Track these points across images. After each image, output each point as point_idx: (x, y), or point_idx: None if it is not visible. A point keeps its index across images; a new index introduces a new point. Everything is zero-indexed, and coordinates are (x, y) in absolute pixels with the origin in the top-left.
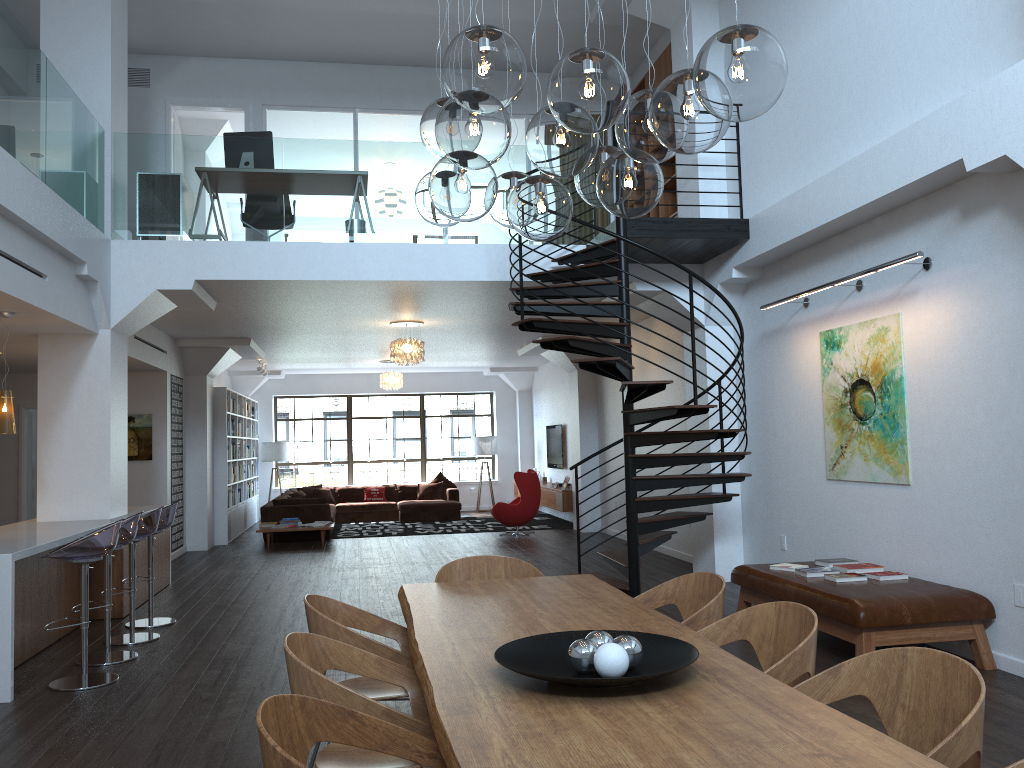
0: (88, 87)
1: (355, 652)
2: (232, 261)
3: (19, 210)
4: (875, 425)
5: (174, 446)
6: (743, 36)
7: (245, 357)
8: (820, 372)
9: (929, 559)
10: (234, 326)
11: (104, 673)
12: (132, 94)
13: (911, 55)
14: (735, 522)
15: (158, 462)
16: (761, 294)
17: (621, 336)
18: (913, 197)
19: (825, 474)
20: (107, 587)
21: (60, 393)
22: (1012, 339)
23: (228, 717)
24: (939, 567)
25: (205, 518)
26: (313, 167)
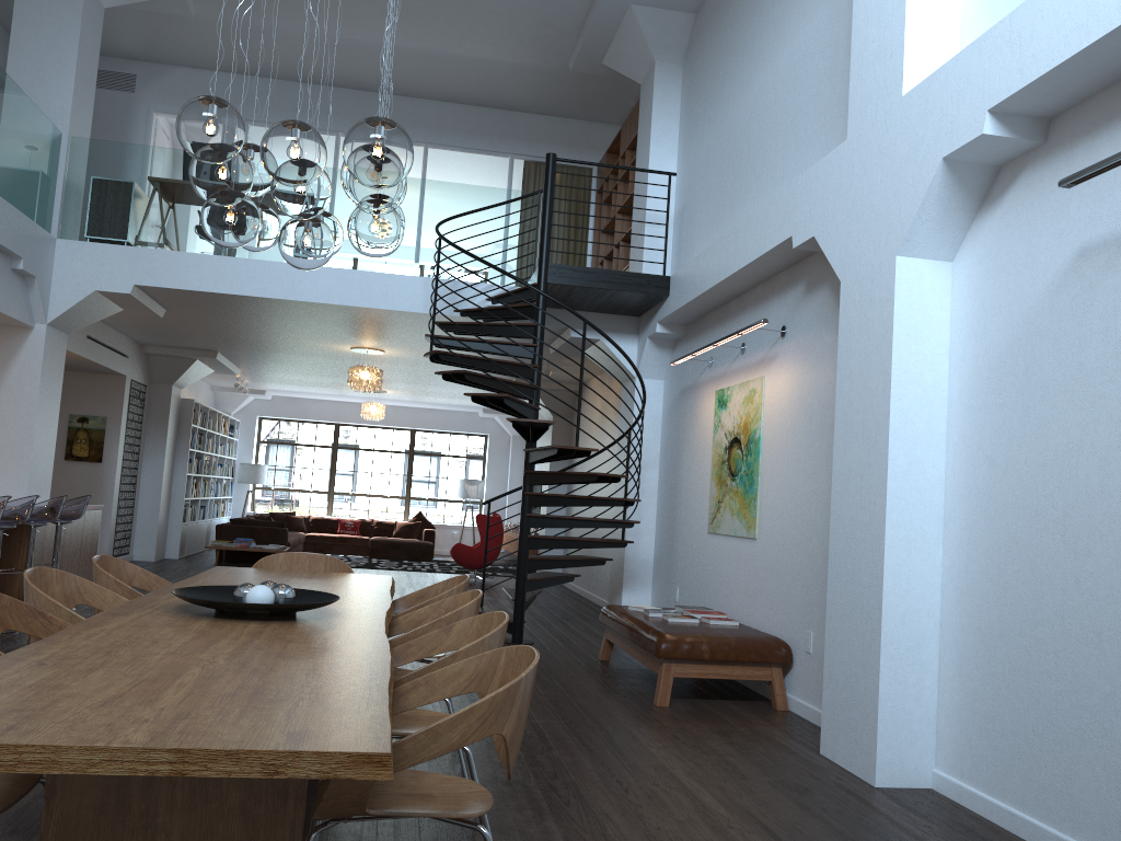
0: (51, 91)
1: (108, 594)
2: (172, 270)
3: None
4: (740, 481)
5: (128, 452)
6: (368, 126)
7: (218, 371)
8: (713, 429)
9: (761, 609)
10: (195, 337)
11: None
12: (116, 98)
13: (791, 136)
14: (646, 573)
15: (108, 466)
16: (684, 351)
17: (530, 377)
18: (777, 268)
19: (707, 528)
20: None
21: None
22: (824, 406)
23: None
24: (766, 616)
25: (155, 529)
26: None
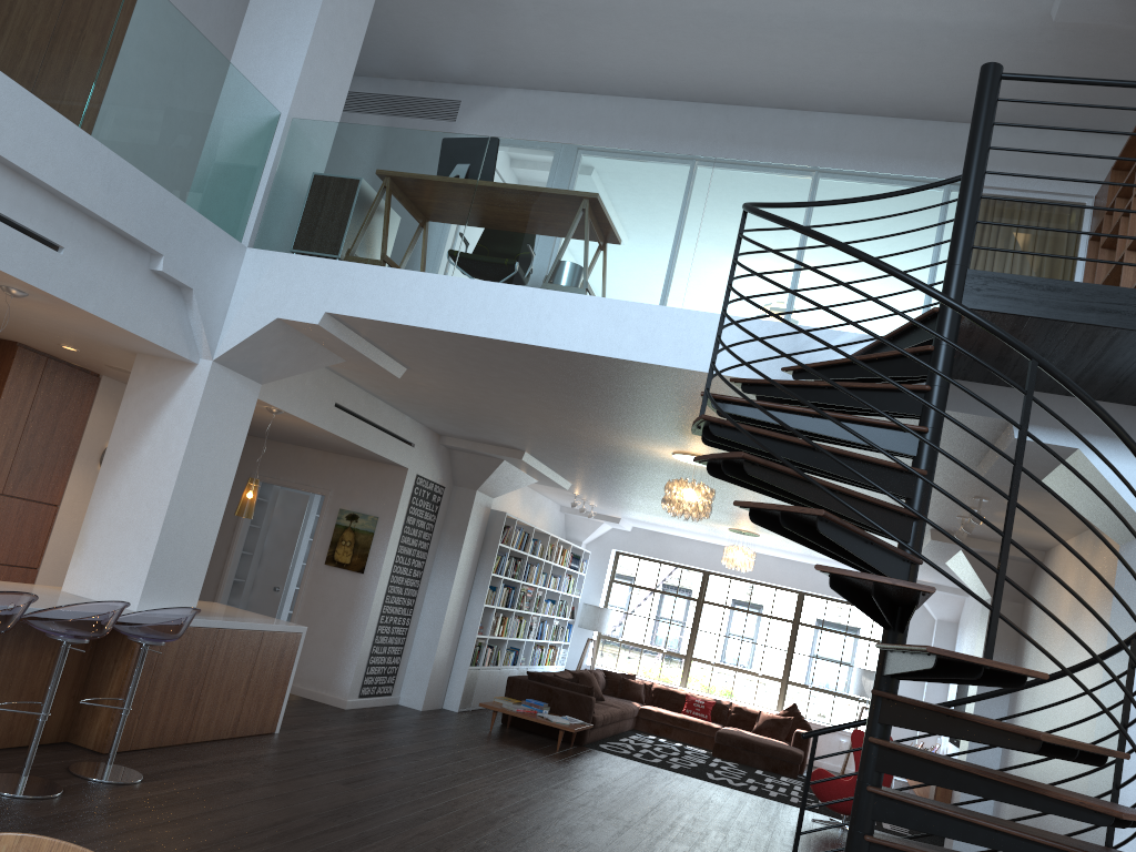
0: (280, 61)
1: None
2: (377, 294)
3: None
4: None
5: (401, 565)
6: None
7: (542, 481)
8: None
9: None
10: (479, 422)
11: None
12: (434, 128)
13: None
14: None
15: (369, 578)
16: None
17: (906, 494)
18: None
19: None
20: None
21: (136, 431)
22: None
23: None
24: None
25: (429, 669)
26: (518, 178)
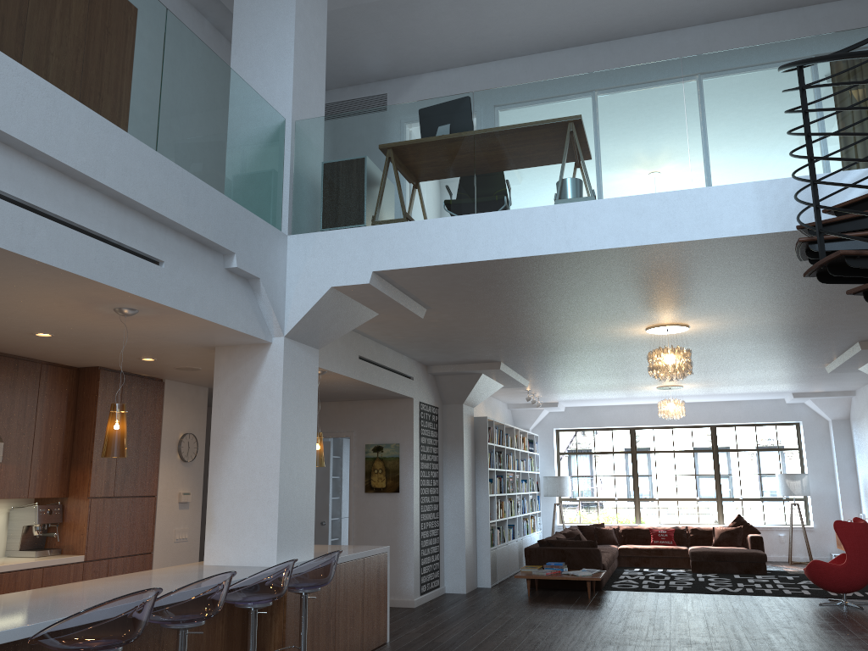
0: (272, 78)
1: None
2: (414, 245)
3: (76, 161)
4: None
5: (424, 478)
6: None
7: (507, 385)
8: None
9: None
10: (471, 345)
11: None
12: None
13: None
14: None
15: (405, 495)
16: None
17: None
18: None
19: None
20: None
21: (232, 413)
22: None
23: None
24: None
25: (463, 557)
26: (509, 119)
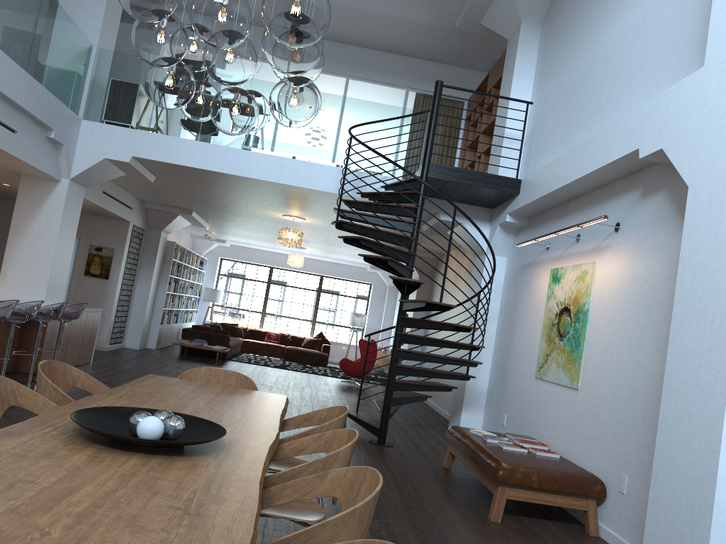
0: (88, 15)
1: (39, 398)
2: (159, 148)
3: None
4: (567, 342)
5: (127, 274)
6: None
7: (193, 224)
8: (546, 298)
9: (578, 447)
10: (177, 198)
11: None
12: None
13: (637, 72)
14: (480, 399)
15: (112, 282)
16: (526, 237)
17: (409, 246)
18: (616, 176)
19: (535, 373)
20: (7, 346)
21: (28, 216)
22: (653, 290)
23: None
24: (583, 454)
25: (141, 327)
26: None
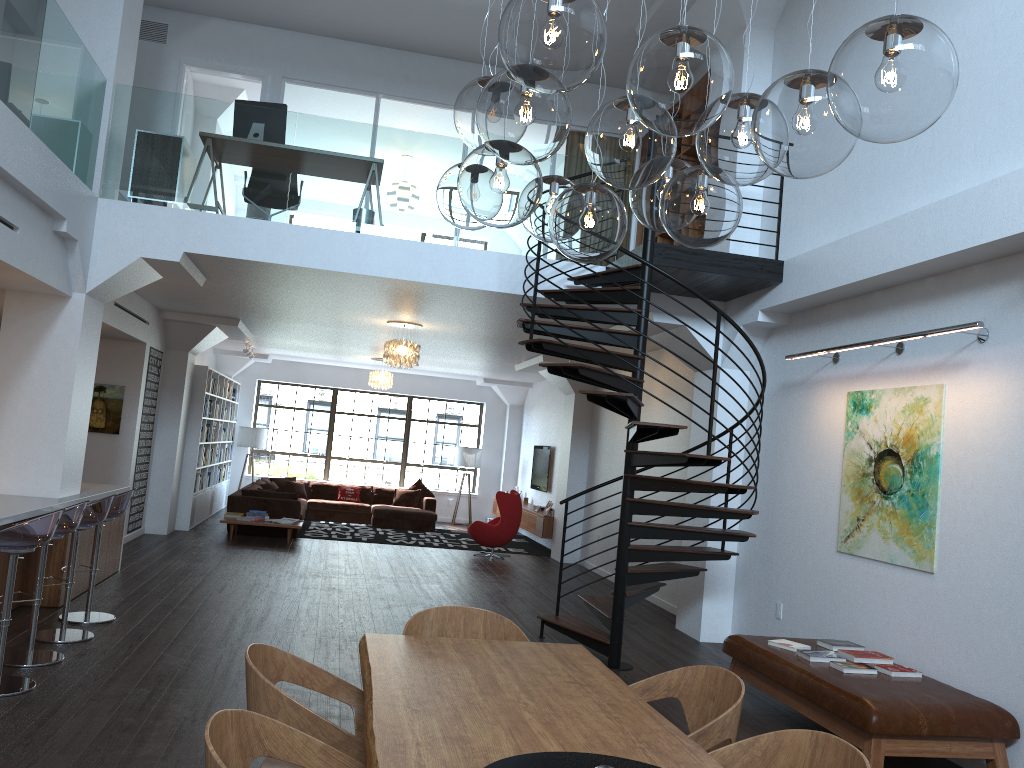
0: (95, 31)
1: (297, 736)
2: (226, 237)
3: None
4: (900, 502)
5: (144, 422)
6: (910, 29)
7: (232, 337)
8: (843, 435)
9: (947, 658)
10: (223, 305)
11: (20, 678)
12: (146, 48)
13: (991, 106)
14: (727, 580)
15: (125, 437)
16: (786, 342)
17: (634, 369)
18: (976, 261)
19: (835, 545)
20: (39, 579)
21: (22, 356)
22: None
23: (148, 756)
24: (957, 669)
25: (168, 501)
26: (326, 148)
